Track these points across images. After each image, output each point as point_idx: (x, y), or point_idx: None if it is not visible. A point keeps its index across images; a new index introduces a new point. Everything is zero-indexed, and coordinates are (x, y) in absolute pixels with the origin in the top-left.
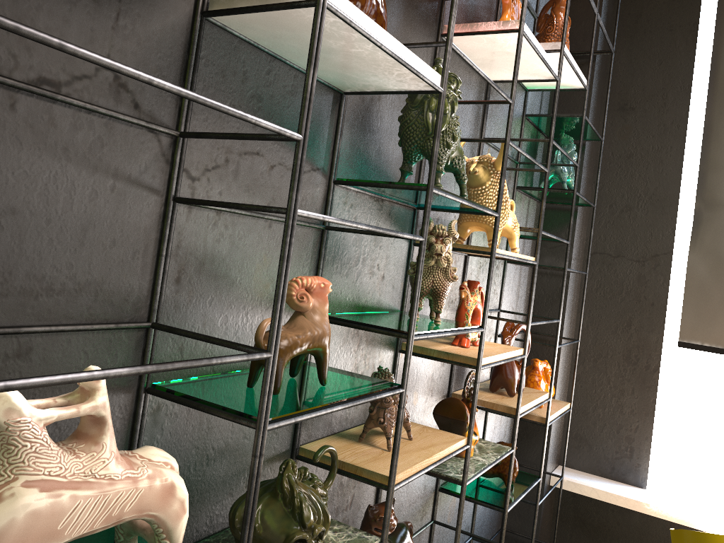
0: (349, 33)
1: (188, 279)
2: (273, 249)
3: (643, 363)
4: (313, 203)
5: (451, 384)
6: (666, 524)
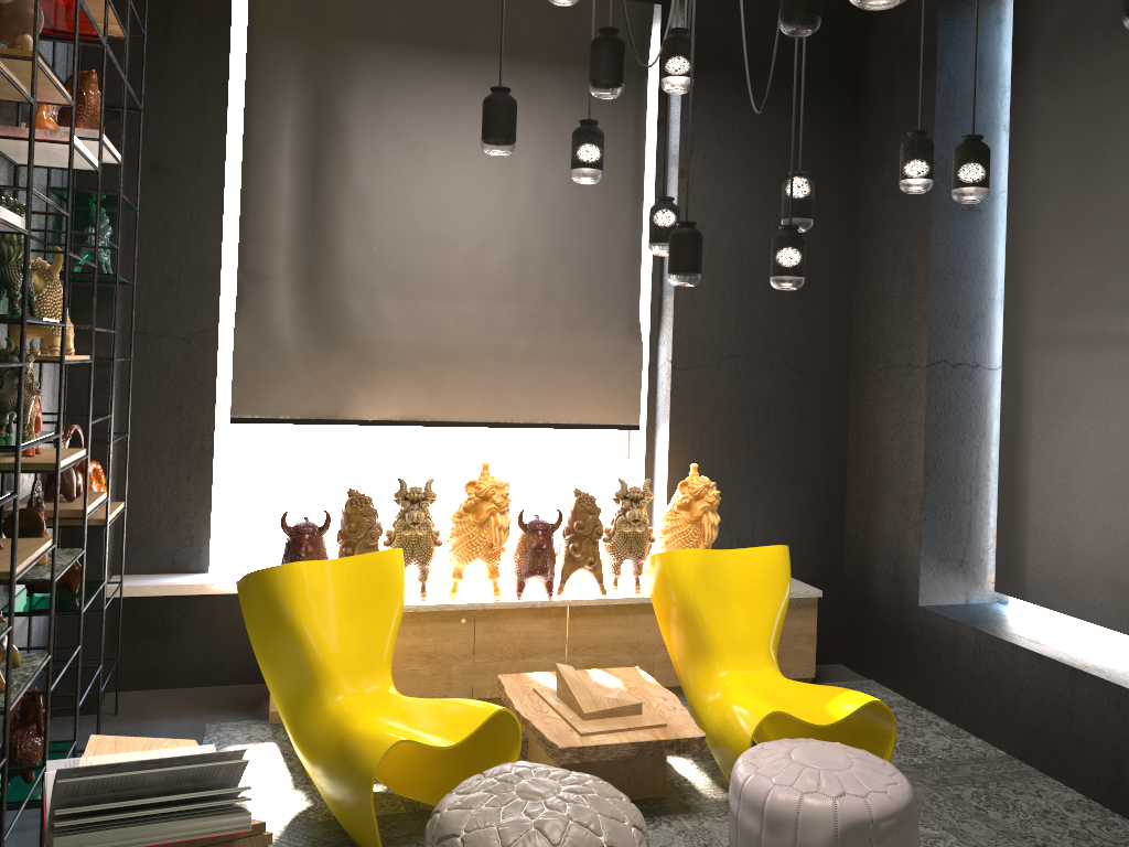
0: None
1: None
2: None
3: (197, 445)
4: None
5: None
6: (231, 601)
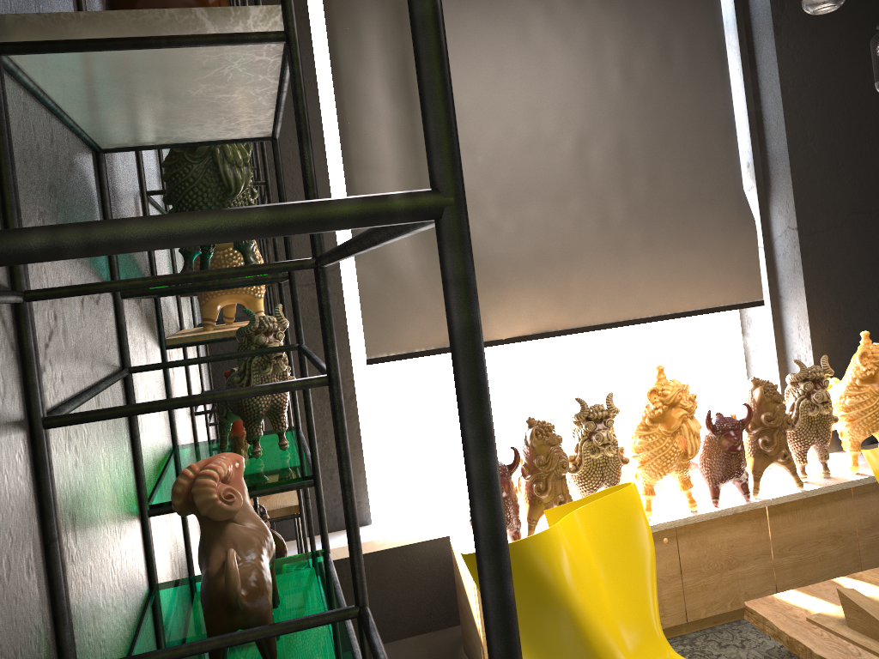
0: (256, 75)
1: (71, 557)
2: (107, 438)
3: None
4: (112, 340)
5: None
6: (398, 549)
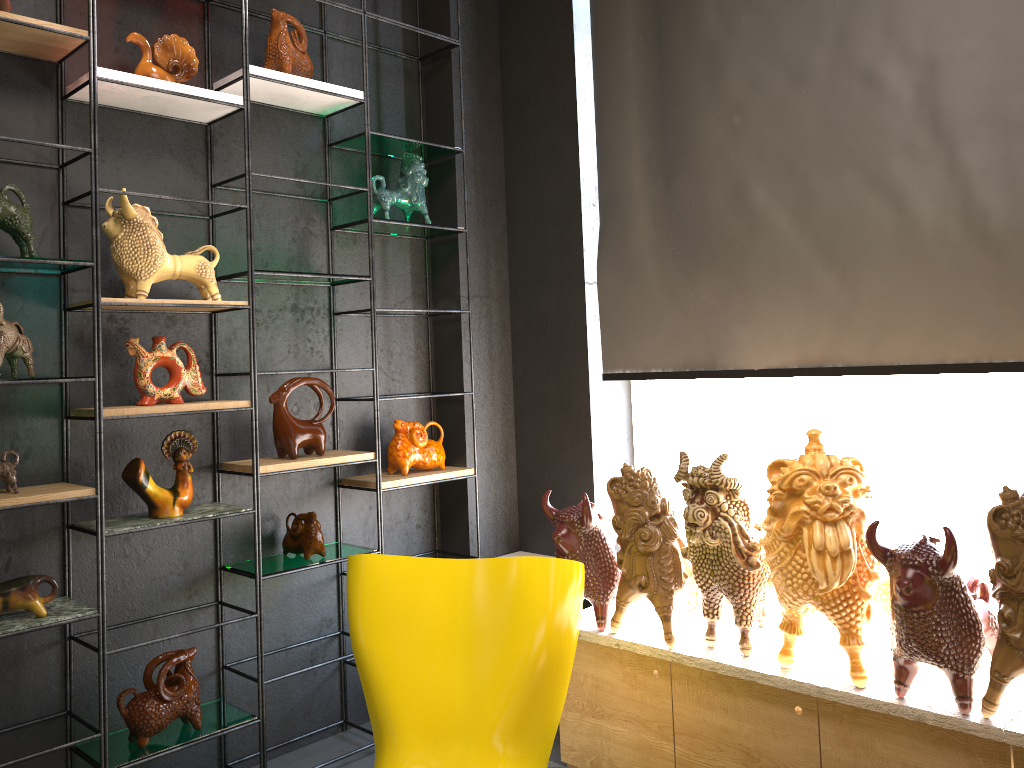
0: None
1: None
2: None
3: (575, 408)
4: None
5: (215, 453)
6: None
